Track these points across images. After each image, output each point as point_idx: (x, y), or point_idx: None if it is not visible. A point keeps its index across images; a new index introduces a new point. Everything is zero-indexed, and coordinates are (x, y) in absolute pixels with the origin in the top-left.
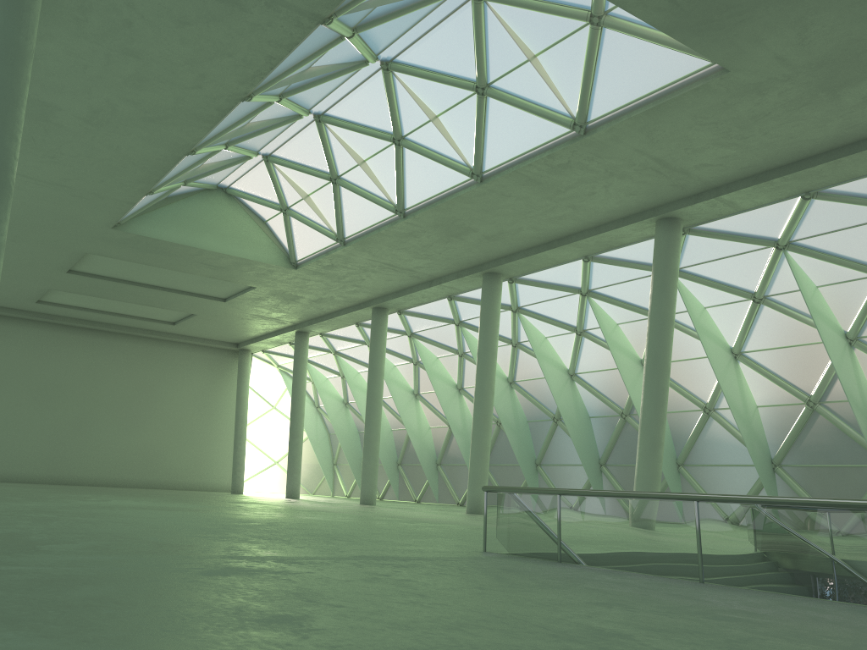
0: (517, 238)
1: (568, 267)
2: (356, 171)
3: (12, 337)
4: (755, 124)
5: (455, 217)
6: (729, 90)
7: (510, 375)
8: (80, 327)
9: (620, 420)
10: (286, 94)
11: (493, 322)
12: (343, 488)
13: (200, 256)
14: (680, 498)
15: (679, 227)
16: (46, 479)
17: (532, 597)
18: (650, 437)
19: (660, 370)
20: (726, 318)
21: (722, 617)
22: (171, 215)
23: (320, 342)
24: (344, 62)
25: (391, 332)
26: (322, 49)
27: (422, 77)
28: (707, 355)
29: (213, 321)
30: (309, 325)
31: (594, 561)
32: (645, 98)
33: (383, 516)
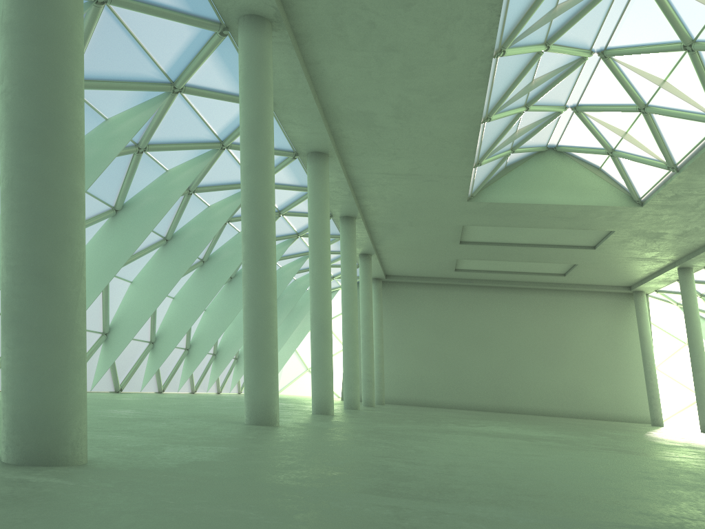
0: None
1: None
2: (660, 94)
3: (448, 299)
4: None
5: None
6: None
7: None
8: (493, 287)
9: None
10: (550, 40)
11: None
12: None
13: (547, 210)
14: None
15: None
16: (494, 408)
17: None
18: None
19: None
20: None
21: None
22: (512, 181)
23: None
24: None
25: None
26: None
27: None
28: None
29: (595, 268)
30: (687, 260)
31: None
32: None
33: None
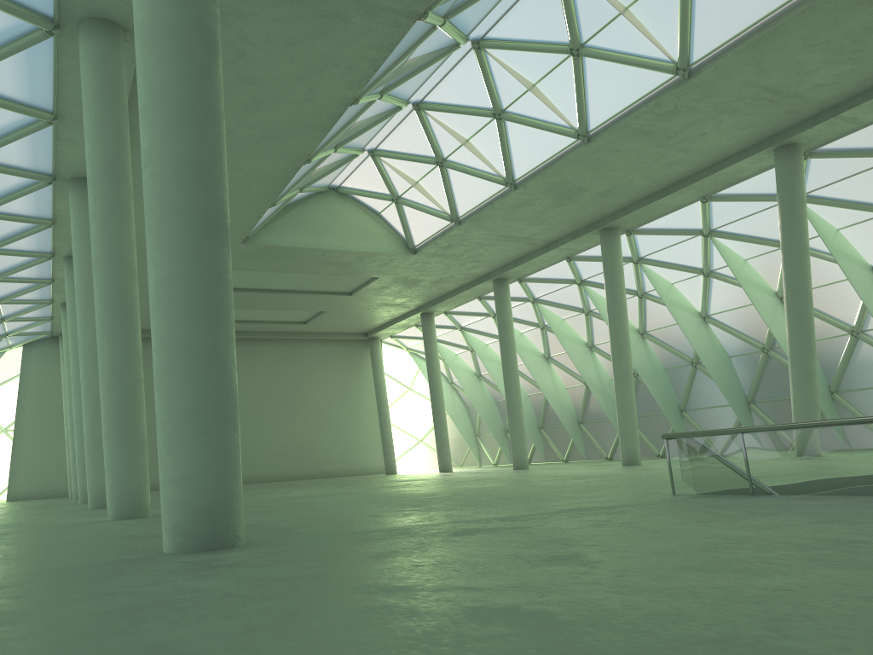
0: (630, 190)
1: (686, 210)
2: (460, 151)
3: None
4: (870, 35)
5: (565, 180)
6: (837, 6)
7: (641, 326)
8: None
9: (762, 355)
10: (386, 90)
11: (617, 277)
12: (489, 457)
13: (324, 256)
14: (868, 422)
15: (799, 152)
16: None
17: (754, 523)
18: (802, 368)
19: (802, 300)
20: (863, 237)
21: None
22: (292, 222)
23: (445, 320)
24: (437, 49)
25: (514, 300)
26: (417, 42)
27: (515, 49)
28: (847, 277)
29: (342, 315)
30: (433, 305)
31: (788, 490)
32: (748, 30)
33: (548, 477)
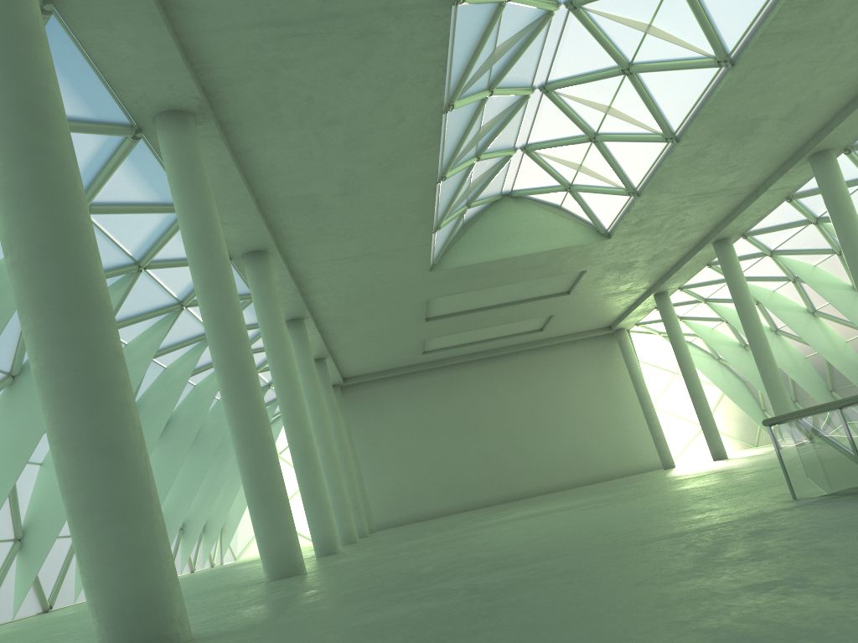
0: (821, 102)
1: None
2: (607, 120)
3: (420, 389)
4: None
5: (730, 115)
6: None
7: None
8: (468, 362)
9: None
10: (493, 84)
11: (843, 206)
12: None
13: (516, 263)
14: None
15: None
16: (498, 500)
17: (681, 589)
18: None
19: None
20: None
21: None
22: (473, 238)
23: (684, 296)
24: (526, 25)
25: (748, 259)
26: (488, 26)
27: None
28: None
29: (572, 314)
30: (661, 284)
31: None
32: None
33: (777, 463)
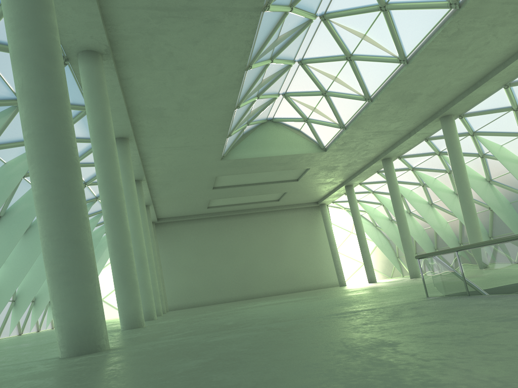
0: (451, 89)
1: (495, 95)
2: (334, 84)
3: (203, 228)
4: None
5: (402, 90)
6: None
7: (487, 176)
8: (233, 215)
9: None
10: (274, 56)
11: (455, 147)
12: (407, 270)
13: (271, 160)
14: None
15: None
16: (242, 297)
17: (389, 325)
18: None
19: None
20: None
21: (510, 319)
22: (248, 143)
23: (361, 188)
24: (297, 26)
25: (400, 171)
26: (277, 24)
27: (346, 15)
28: None
29: (297, 193)
30: (350, 180)
31: (488, 291)
32: None
33: (408, 284)
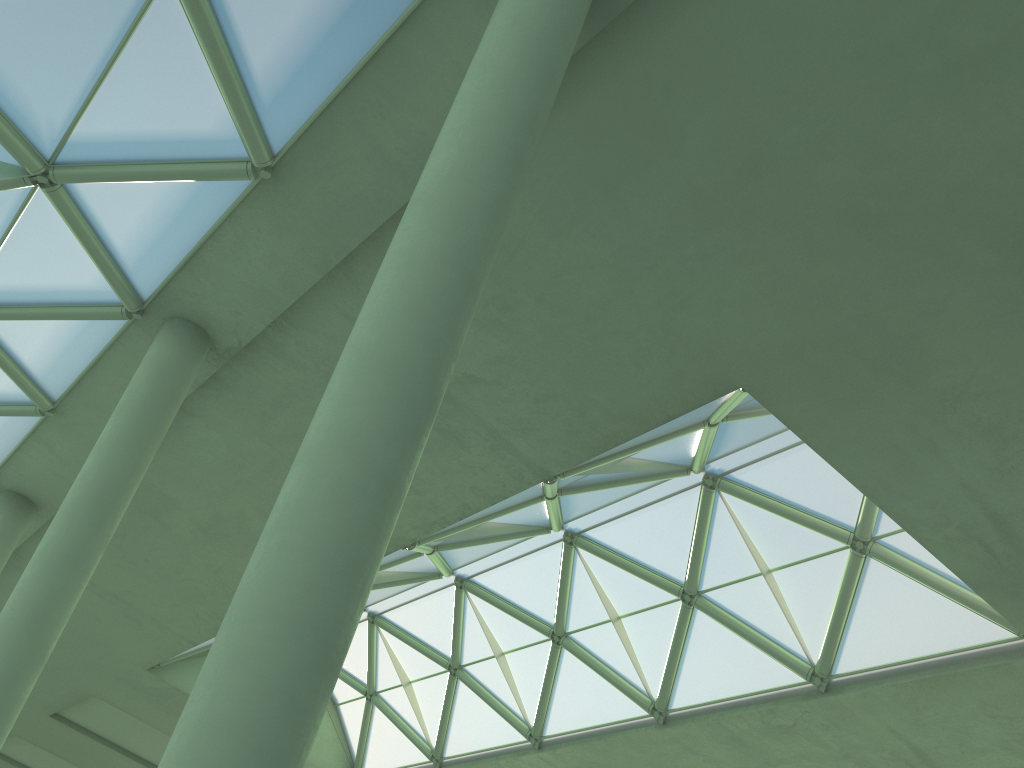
0: None
1: None
2: (487, 664)
3: None
4: None
5: (609, 764)
6: None
7: None
8: None
9: None
10: (442, 546)
11: None
12: None
13: None
14: None
15: None
16: None
17: None
18: None
19: None
20: None
21: None
22: None
23: None
24: (525, 523)
25: None
26: (515, 505)
27: (615, 563)
28: None
29: None
30: None
31: None
32: (919, 661)
33: None
